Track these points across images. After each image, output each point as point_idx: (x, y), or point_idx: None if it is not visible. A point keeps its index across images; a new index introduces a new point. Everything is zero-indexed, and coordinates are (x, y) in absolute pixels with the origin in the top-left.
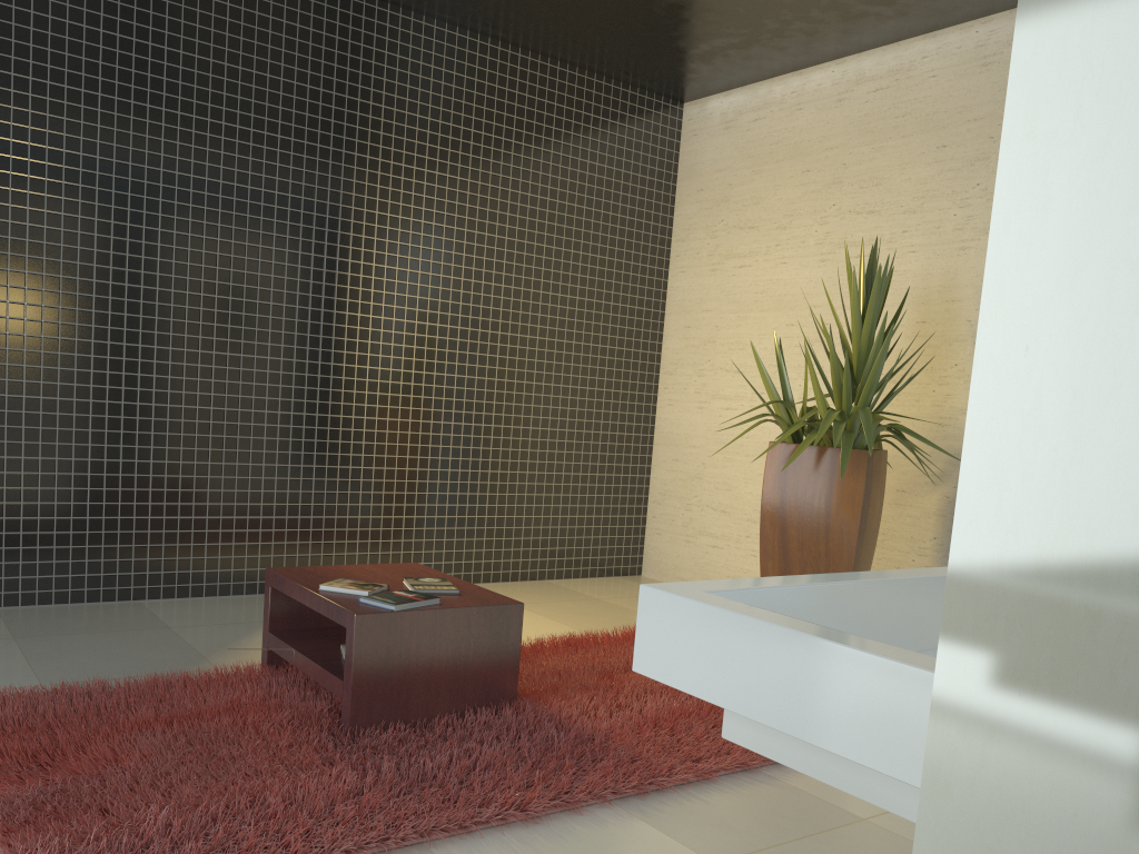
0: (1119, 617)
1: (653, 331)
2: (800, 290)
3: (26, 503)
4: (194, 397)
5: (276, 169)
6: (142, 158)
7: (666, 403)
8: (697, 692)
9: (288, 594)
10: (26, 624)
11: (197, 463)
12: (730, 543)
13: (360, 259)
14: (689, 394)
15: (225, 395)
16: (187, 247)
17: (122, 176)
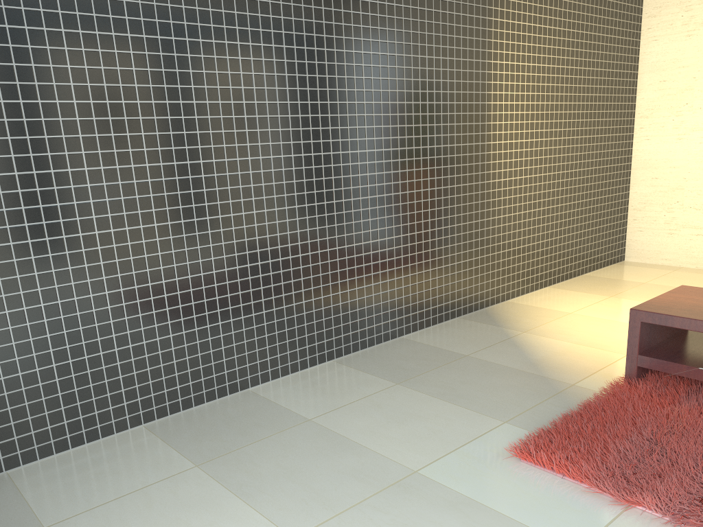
0: None
1: (632, 88)
2: None
3: (341, 281)
4: (419, 183)
5: None
6: None
7: (643, 138)
8: None
9: (680, 327)
10: (378, 370)
11: (423, 231)
12: None
13: (497, 59)
14: (666, 130)
15: (435, 178)
16: (410, 66)
17: (374, 13)
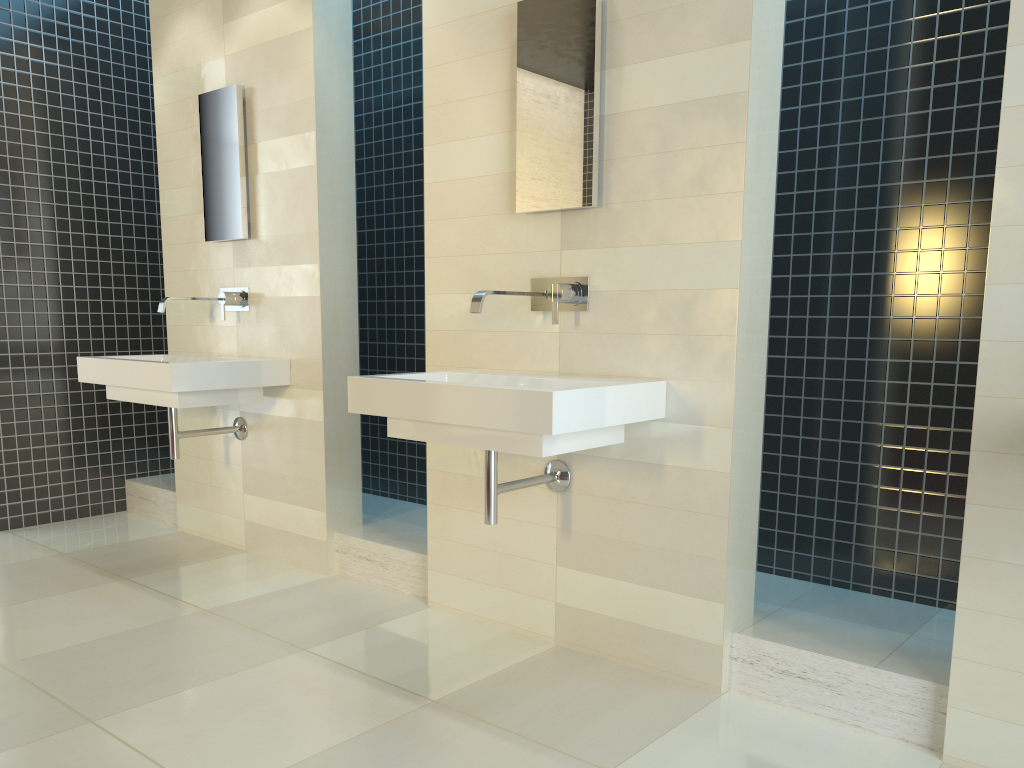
0: (754, 341)
1: None
2: None
3: None
4: None
5: None
6: None
7: None
8: (580, 428)
9: None
10: None
11: None
12: None
13: None
14: None
15: None
16: None
17: None
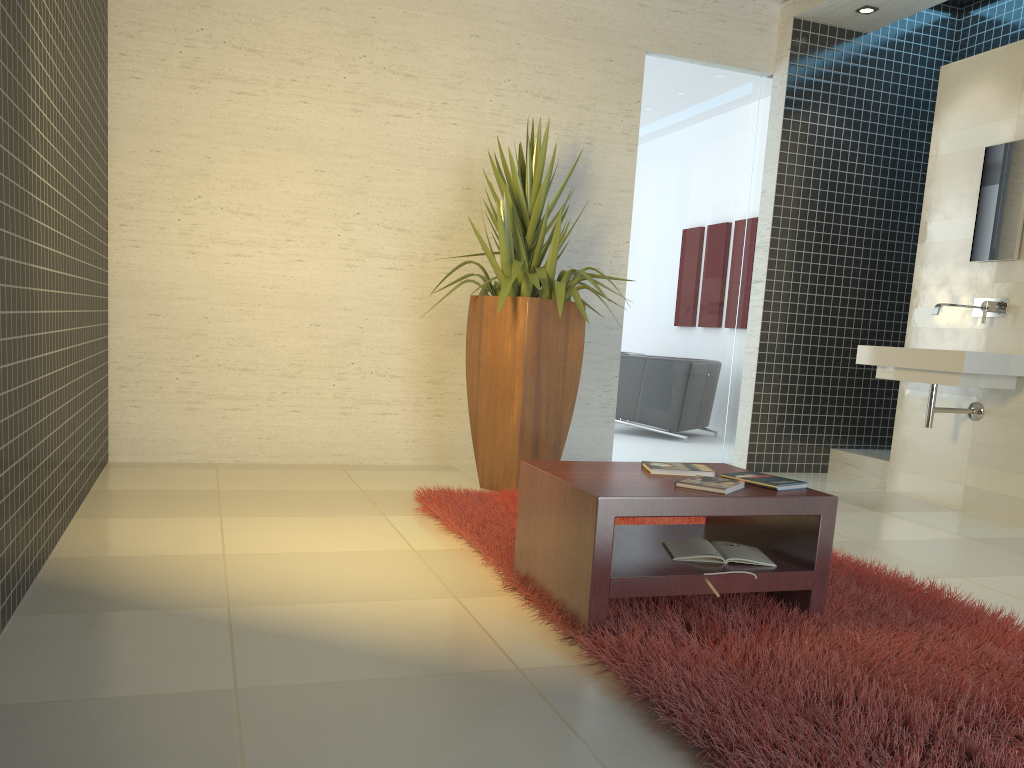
0: None
1: (106, 150)
2: (330, 136)
3: None
4: None
5: None
6: None
7: (128, 244)
8: None
9: (675, 514)
10: None
11: None
12: (259, 402)
13: None
14: (169, 235)
15: None
16: None
17: None
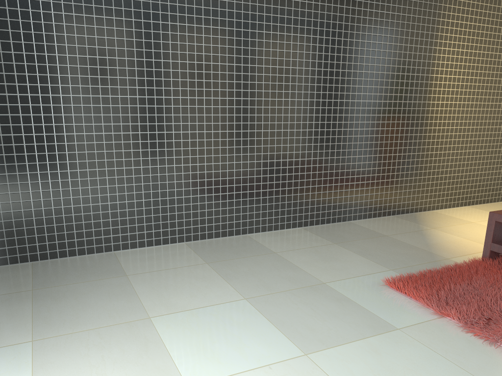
0: None
1: None
2: None
3: (312, 179)
4: (373, 124)
5: (412, 3)
6: (361, 4)
7: None
8: None
9: None
10: (326, 236)
11: (373, 155)
12: None
13: (441, 46)
14: None
15: (385, 122)
16: (375, 49)
17: (353, 15)
